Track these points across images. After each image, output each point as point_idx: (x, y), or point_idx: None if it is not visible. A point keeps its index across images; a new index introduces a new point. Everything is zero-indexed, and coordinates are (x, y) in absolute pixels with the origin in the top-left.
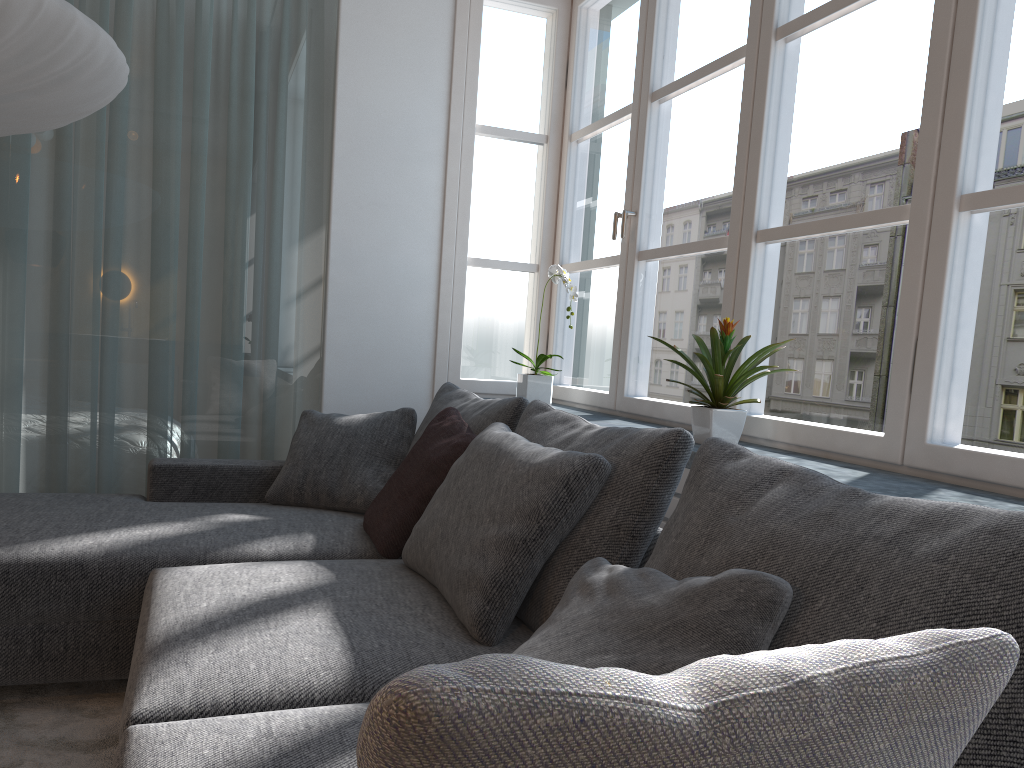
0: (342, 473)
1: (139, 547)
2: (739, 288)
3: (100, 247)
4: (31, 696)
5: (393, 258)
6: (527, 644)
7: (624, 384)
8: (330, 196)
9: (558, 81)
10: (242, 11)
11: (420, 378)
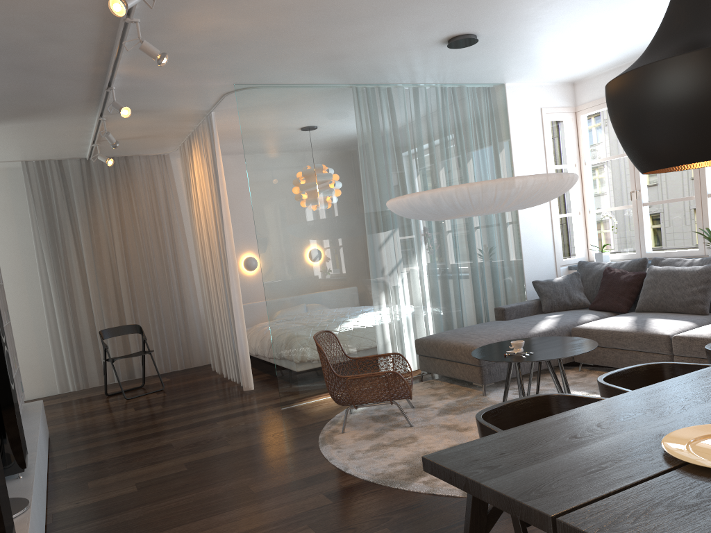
0: (568, 297)
1: (559, 324)
2: (704, 211)
3: (457, 238)
4: (536, 376)
5: (537, 220)
6: None
7: (645, 248)
8: None
9: (575, 143)
10: (484, 145)
11: (551, 263)
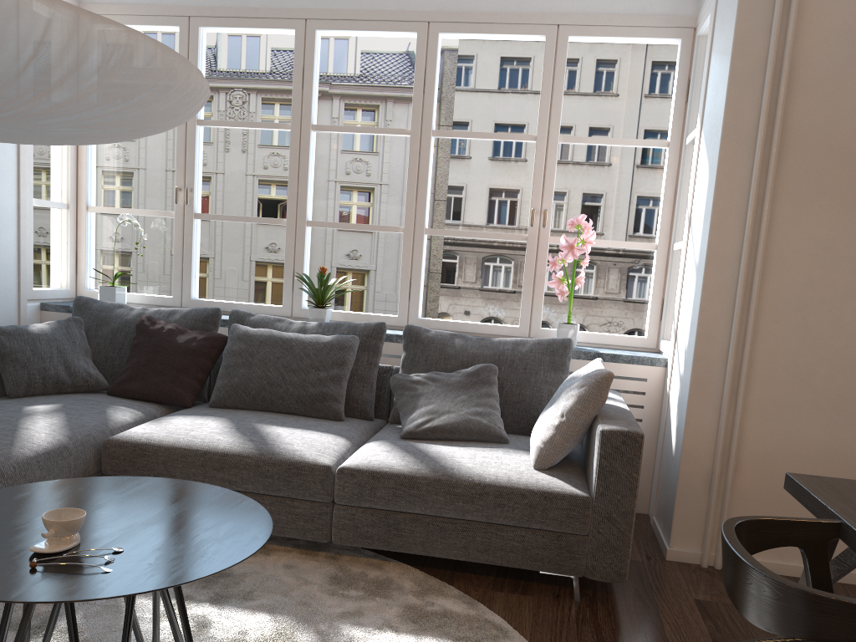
0: (65, 367)
1: (73, 430)
2: (298, 247)
3: None
4: None
5: None
6: (424, 402)
7: (191, 292)
8: None
9: None
10: None
11: (11, 291)
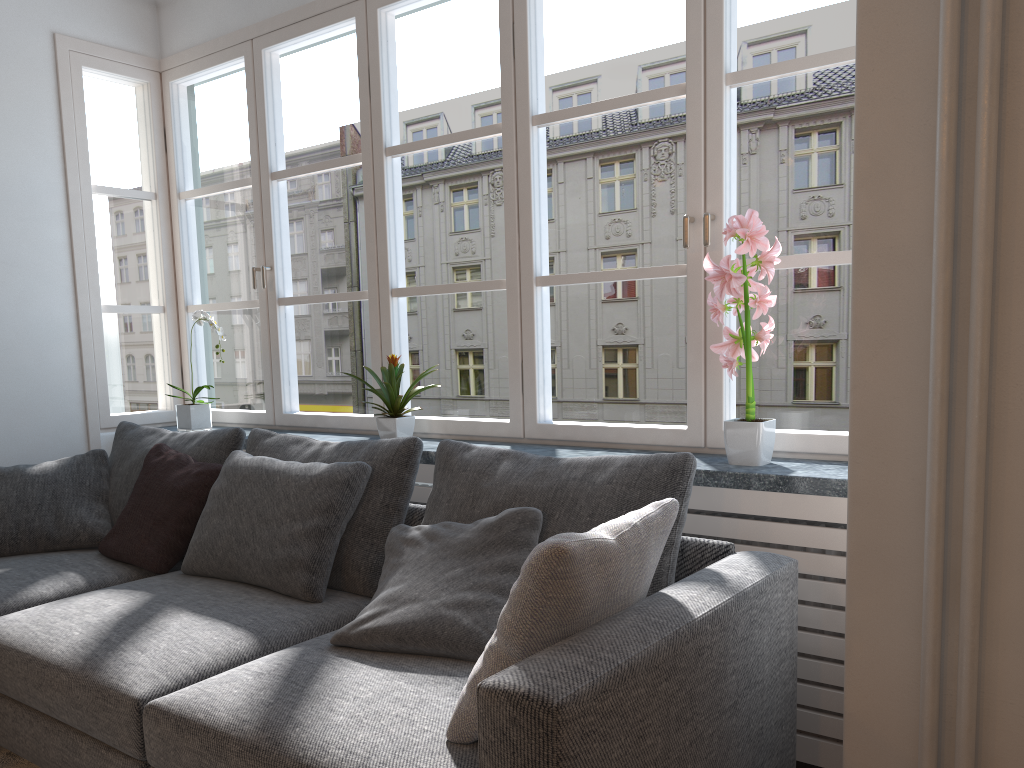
0: (56, 517)
1: None
2: (384, 329)
3: None
4: None
5: (32, 312)
6: (395, 579)
7: (282, 404)
8: None
9: (159, 145)
10: None
11: (74, 420)
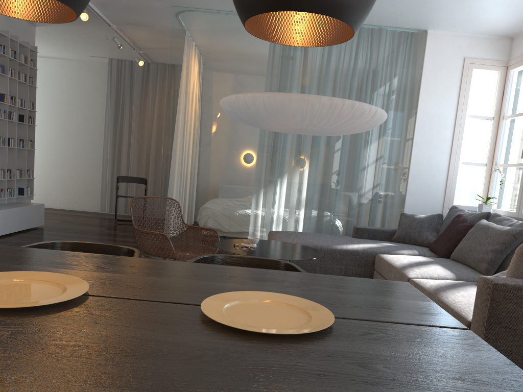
0: (418, 233)
1: (370, 248)
2: None
3: (340, 159)
4: None
5: (432, 162)
6: None
7: (522, 209)
8: (412, 141)
9: (499, 97)
10: (389, 83)
11: (438, 203)
